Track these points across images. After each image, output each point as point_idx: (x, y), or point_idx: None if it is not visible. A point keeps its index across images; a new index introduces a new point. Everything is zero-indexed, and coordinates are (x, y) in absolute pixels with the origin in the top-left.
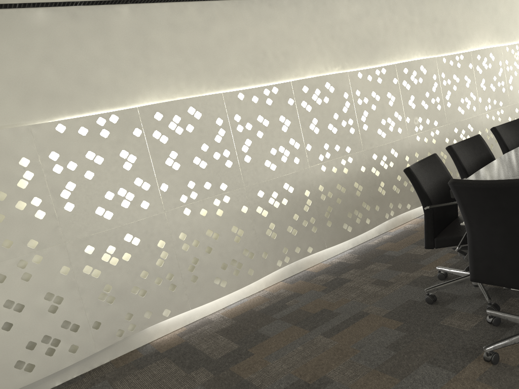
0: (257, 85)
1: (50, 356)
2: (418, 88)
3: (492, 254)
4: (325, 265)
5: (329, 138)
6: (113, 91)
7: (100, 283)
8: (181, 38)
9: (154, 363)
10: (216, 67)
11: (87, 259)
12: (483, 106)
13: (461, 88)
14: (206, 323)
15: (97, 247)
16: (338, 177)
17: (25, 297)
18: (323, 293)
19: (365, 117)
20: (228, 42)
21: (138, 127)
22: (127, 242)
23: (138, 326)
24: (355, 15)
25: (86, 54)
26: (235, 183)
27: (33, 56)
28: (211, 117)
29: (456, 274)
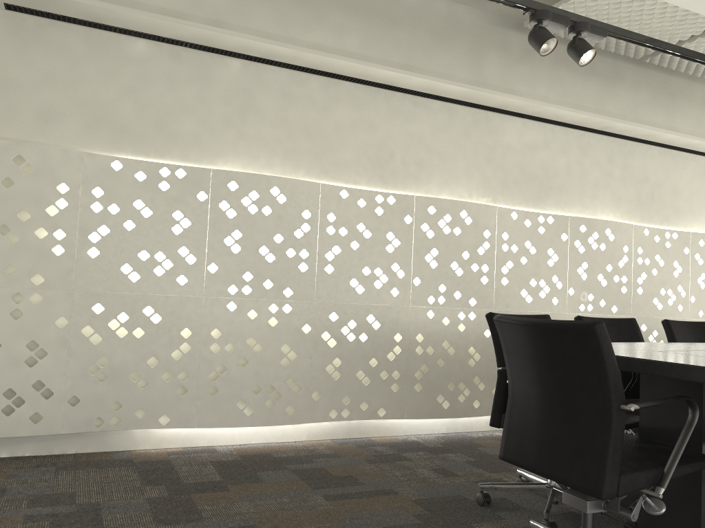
0: (371, 188)
1: (5, 416)
2: (596, 256)
3: (525, 422)
4: (396, 439)
5: (449, 279)
6: (192, 145)
7: (96, 352)
8: (292, 110)
9: (117, 468)
10: (324, 153)
11: (91, 319)
12: (696, 309)
13: (665, 276)
14: (207, 451)
15: (107, 308)
16: (449, 332)
17: (5, 335)
18: (366, 462)
19: (508, 269)
20: (348, 130)
21: (205, 191)
22: (146, 316)
23: (123, 423)
24: (528, 144)
25: (176, 98)
26: (304, 292)
27: (116, 85)
28: (298, 206)
29: (535, 482)
